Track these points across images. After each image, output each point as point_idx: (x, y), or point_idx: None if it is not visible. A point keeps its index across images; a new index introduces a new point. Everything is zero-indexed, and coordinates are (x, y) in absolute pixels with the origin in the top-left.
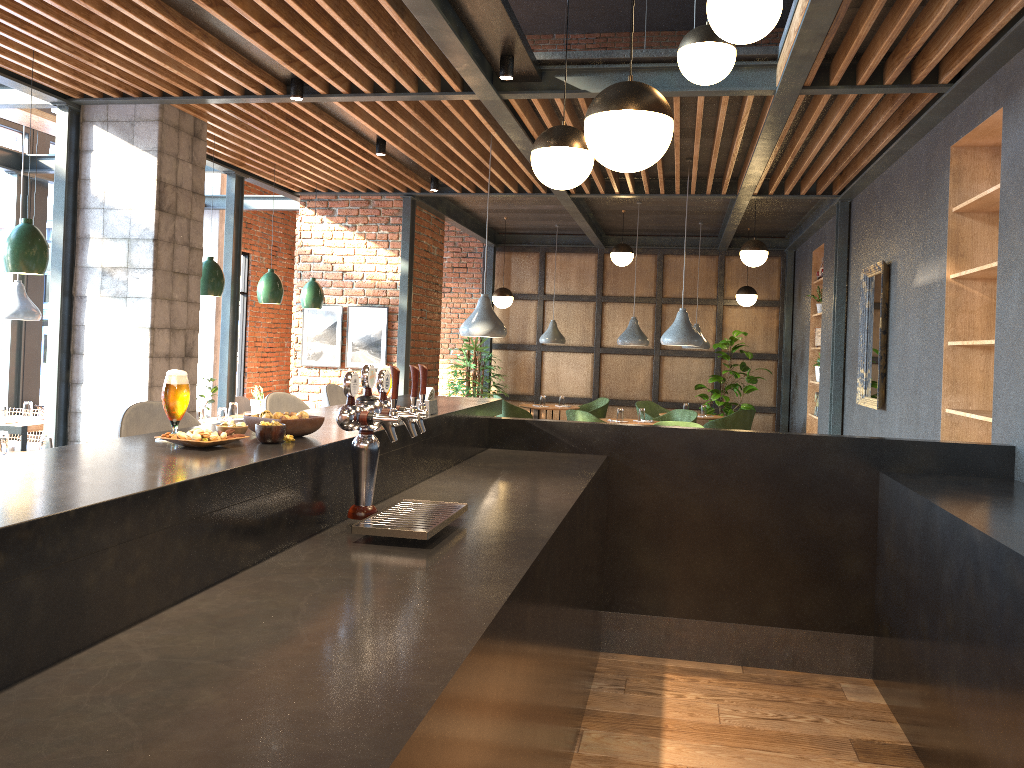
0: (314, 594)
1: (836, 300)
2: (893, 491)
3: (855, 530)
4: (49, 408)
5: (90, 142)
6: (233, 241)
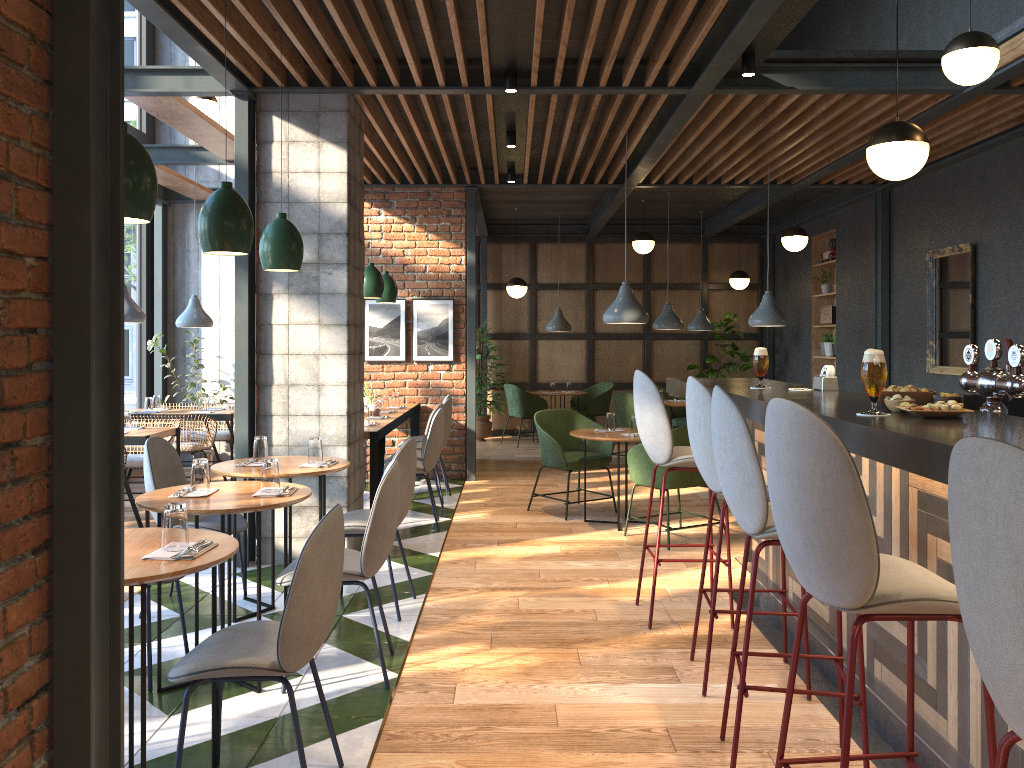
0: None
1: (881, 280)
2: None
3: None
4: (240, 412)
5: (269, 133)
6: None
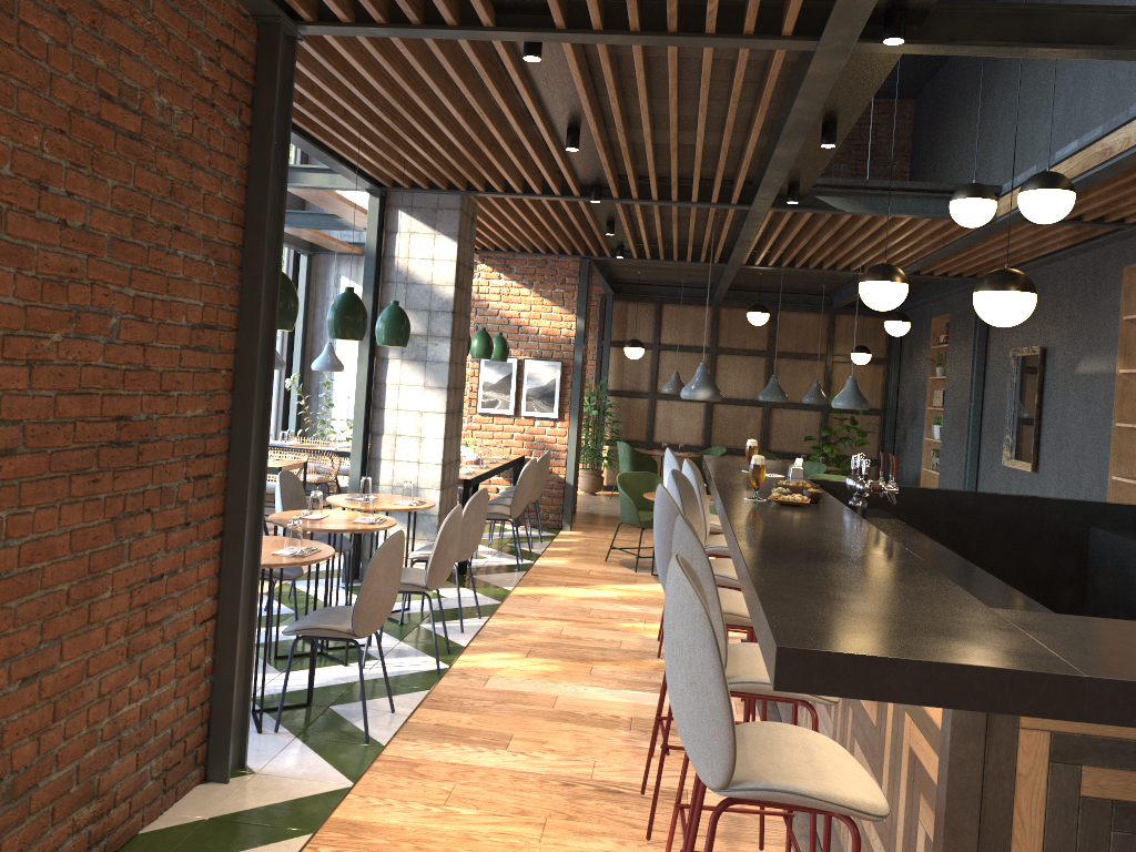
0: None
1: (975, 371)
2: (1109, 541)
3: (1070, 569)
4: (355, 455)
5: (395, 224)
6: None
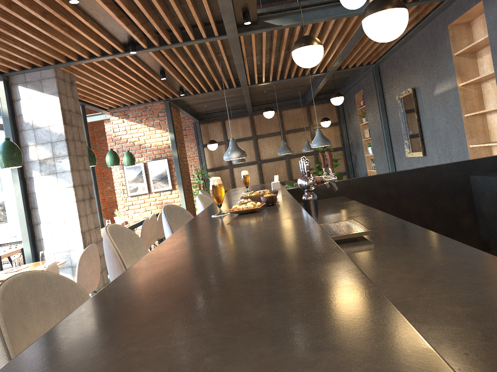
0: (376, 264)
1: (381, 112)
2: (484, 181)
3: (464, 205)
4: (25, 240)
5: (18, 95)
6: (86, 138)
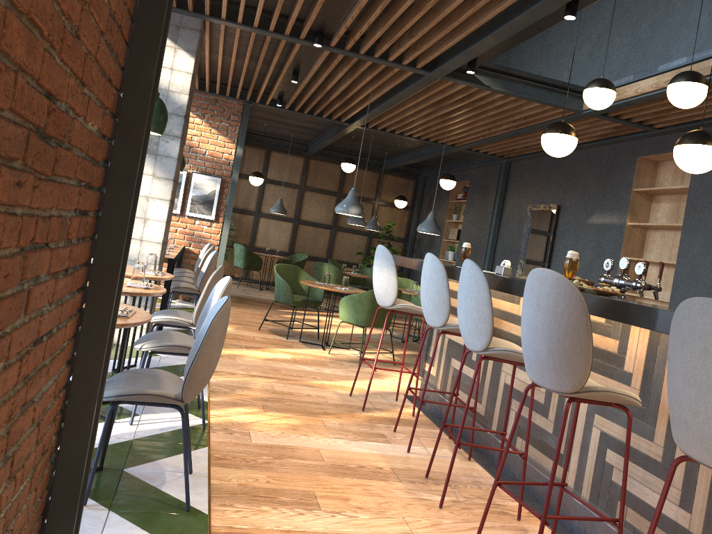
0: None
1: (495, 217)
2: None
3: None
4: None
5: None
6: None
